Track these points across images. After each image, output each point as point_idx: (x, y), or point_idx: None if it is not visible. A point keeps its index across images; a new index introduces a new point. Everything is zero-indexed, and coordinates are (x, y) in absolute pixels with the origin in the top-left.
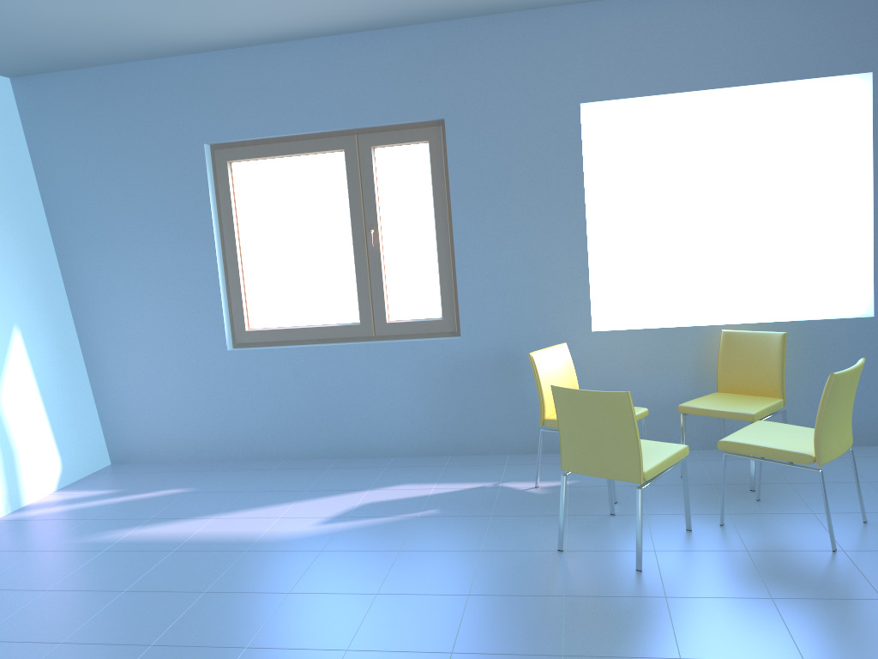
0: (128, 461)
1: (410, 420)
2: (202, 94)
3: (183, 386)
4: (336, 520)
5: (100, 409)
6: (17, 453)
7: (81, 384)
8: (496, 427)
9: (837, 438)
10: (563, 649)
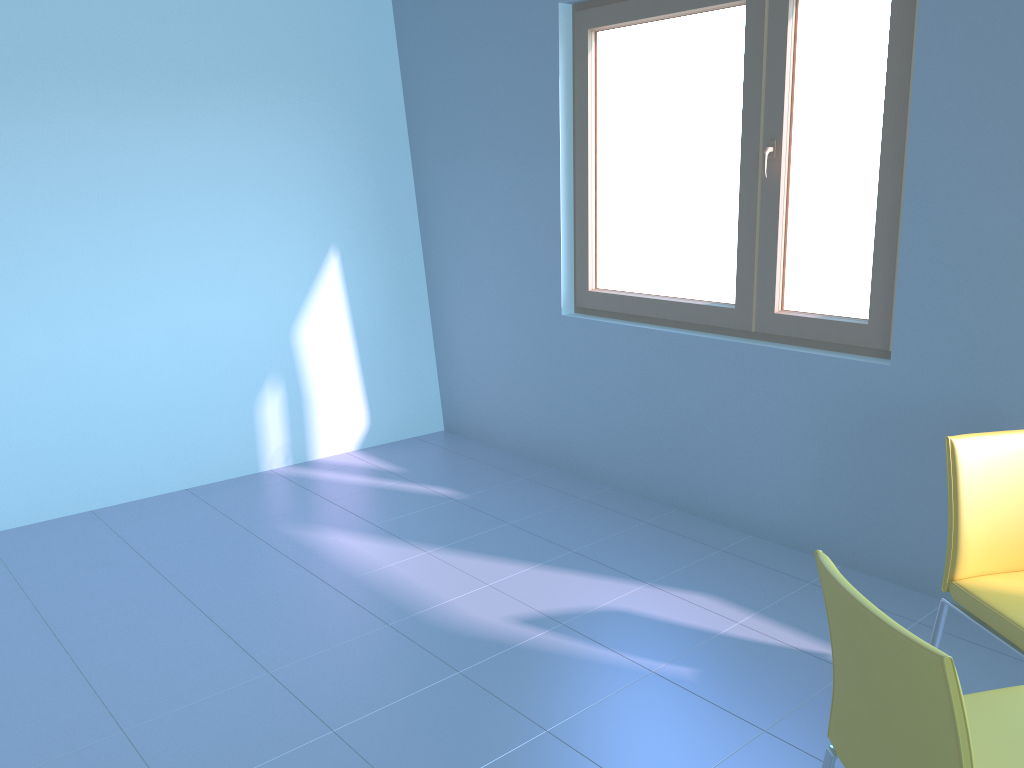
0: (458, 432)
1: (783, 485)
2: None
3: (512, 353)
4: (542, 623)
5: (438, 361)
6: (308, 399)
7: (418, 327)
8: (929, 545)
9: None
10: None
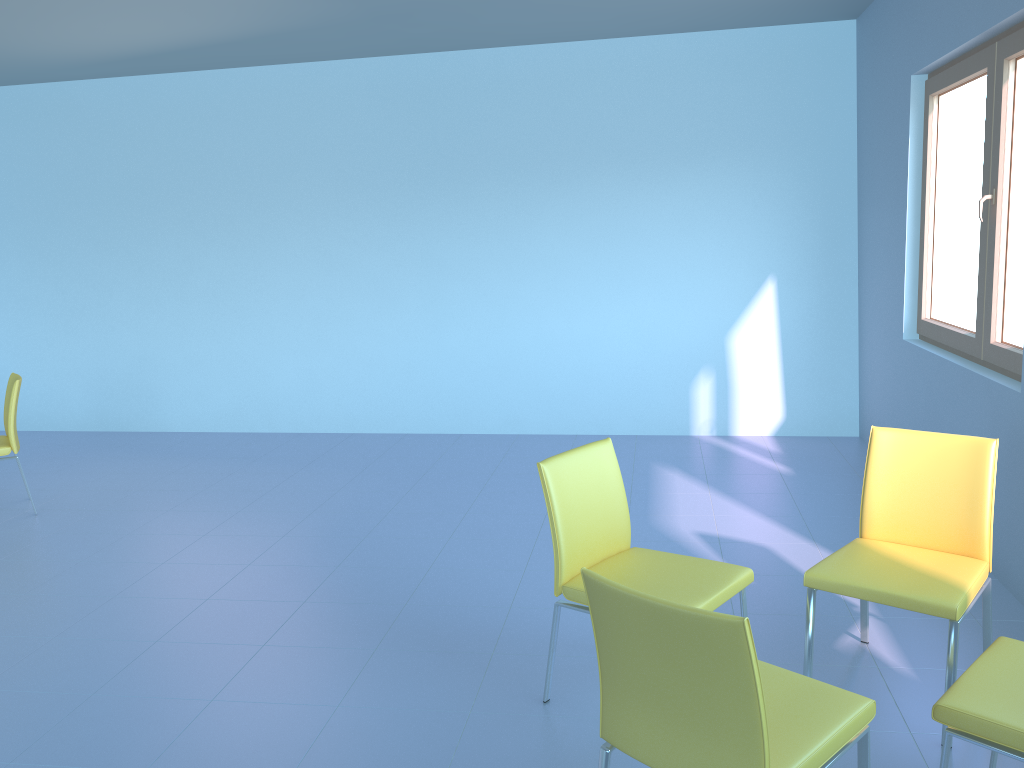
0: (863, 438)
1: None
2: (914, 11)
3: (884, 371)
4: (709, 538)
5: (859, 376)
6: (732, 388)
7: (844, 346)
8: None
9: (647, 726)
10: (387, 650)
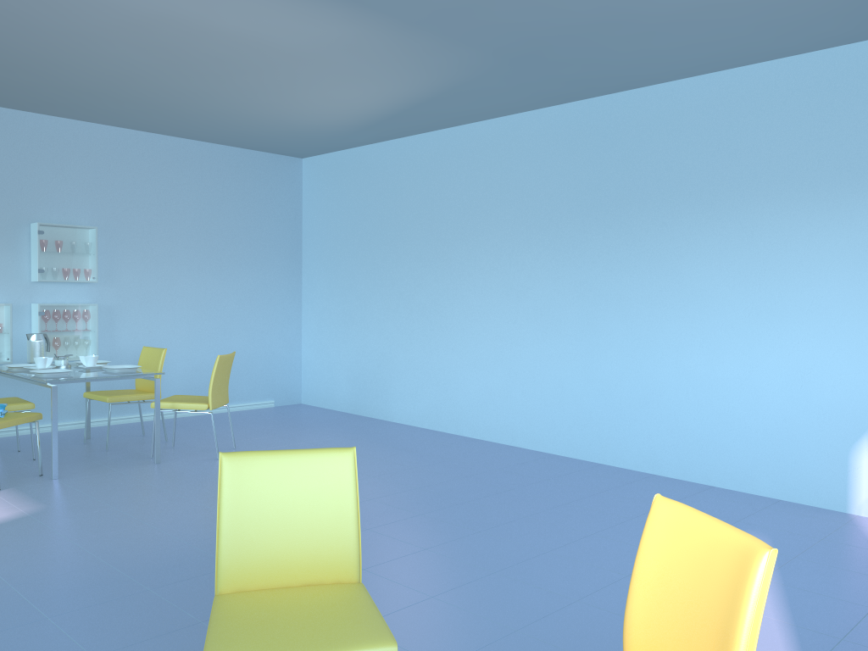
0: None
1: None
2: None
3: None
4: None
5: None
6: None
7: None
8: None
9: None
10: (206, 626)
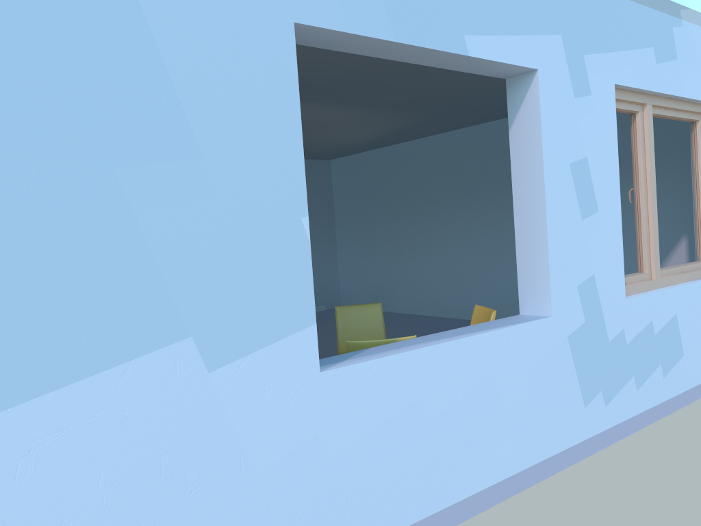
0: None
1: None
2: None
3: None
4: None
5: None
6: None
7: None
8: None
9: None
10: None
